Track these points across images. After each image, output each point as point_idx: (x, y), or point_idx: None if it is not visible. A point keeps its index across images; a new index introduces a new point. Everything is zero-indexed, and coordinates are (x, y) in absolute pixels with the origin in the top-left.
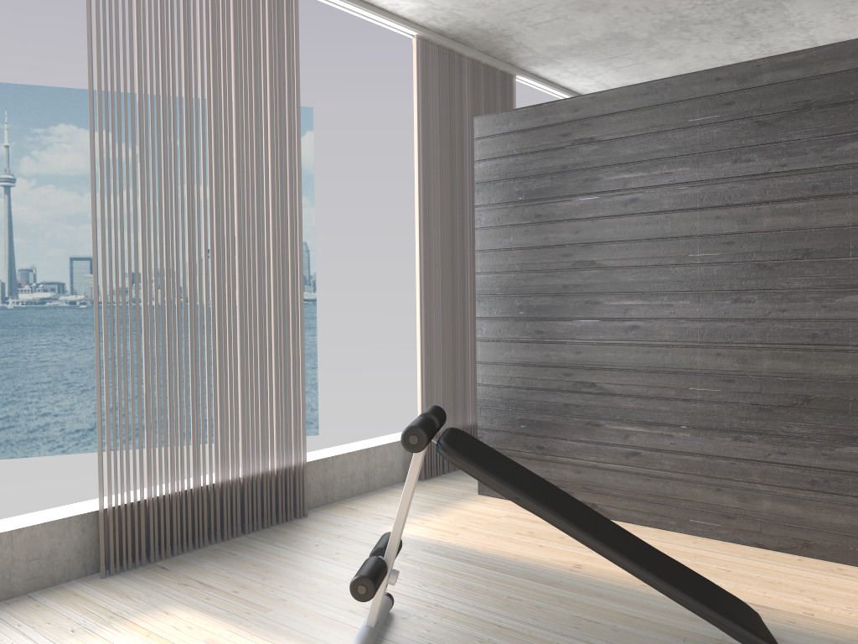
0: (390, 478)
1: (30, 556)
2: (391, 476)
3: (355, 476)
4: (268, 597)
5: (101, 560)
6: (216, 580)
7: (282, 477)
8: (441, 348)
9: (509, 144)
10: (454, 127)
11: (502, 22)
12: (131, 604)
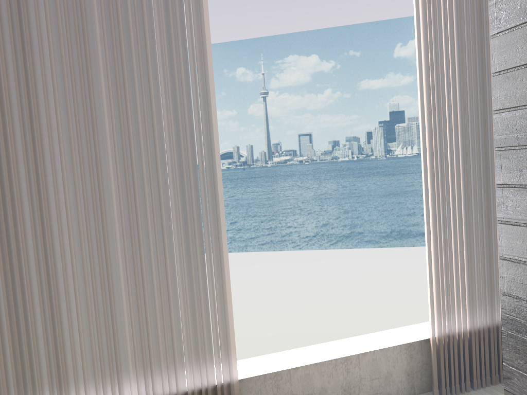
0: (386, 393)
1: None
2: (388, 391)
3: (327, 393)
4: None
5: None
6: None
7: None
8: (464, 221)
9: None
10: None
11: None
12: None
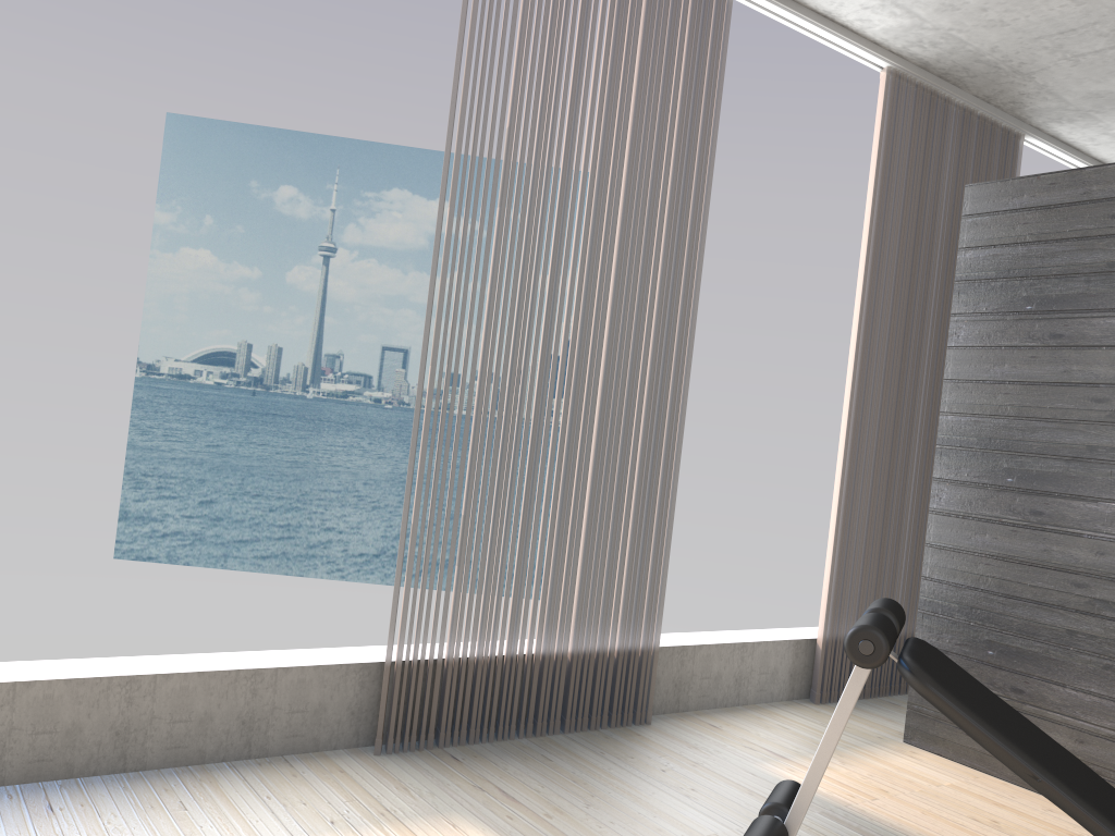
0: (770, 691)
1: (294, 706)
2: (771, 689)
3: (721, 680)
4: (593, 835)
5: (378, 730)
6: (522, 792)
7: (624, 662)
8: (866, 516)
9: (1018, 226)
10: (925, 202)
11: (1023, 51)
12: (408, 800)
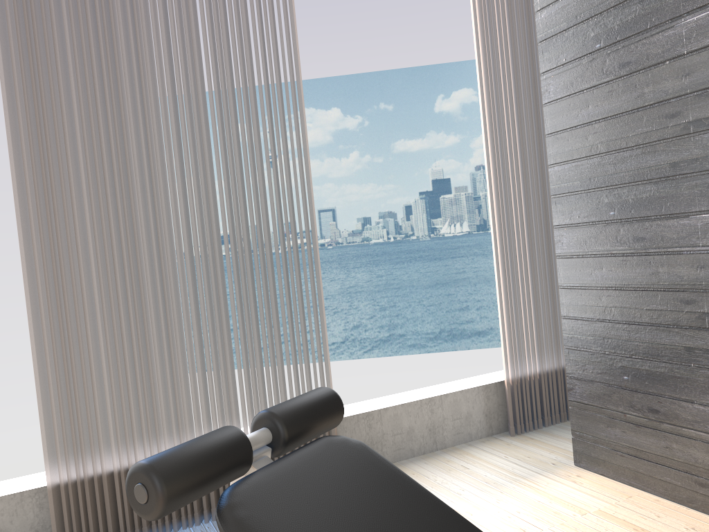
0: (467, 433)
1: None
2: (468, 431)
3: (414, 432)
4: None
5: None
6: None
7: None
8: (529, 269)
9: None
10: None
11: None
12: None
